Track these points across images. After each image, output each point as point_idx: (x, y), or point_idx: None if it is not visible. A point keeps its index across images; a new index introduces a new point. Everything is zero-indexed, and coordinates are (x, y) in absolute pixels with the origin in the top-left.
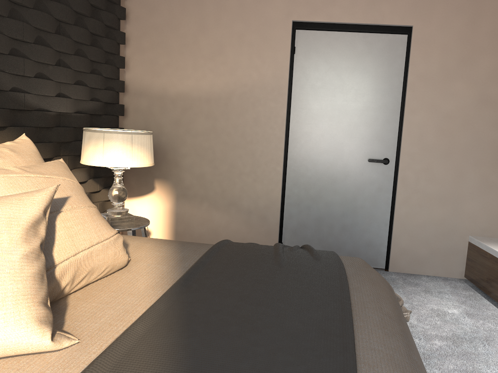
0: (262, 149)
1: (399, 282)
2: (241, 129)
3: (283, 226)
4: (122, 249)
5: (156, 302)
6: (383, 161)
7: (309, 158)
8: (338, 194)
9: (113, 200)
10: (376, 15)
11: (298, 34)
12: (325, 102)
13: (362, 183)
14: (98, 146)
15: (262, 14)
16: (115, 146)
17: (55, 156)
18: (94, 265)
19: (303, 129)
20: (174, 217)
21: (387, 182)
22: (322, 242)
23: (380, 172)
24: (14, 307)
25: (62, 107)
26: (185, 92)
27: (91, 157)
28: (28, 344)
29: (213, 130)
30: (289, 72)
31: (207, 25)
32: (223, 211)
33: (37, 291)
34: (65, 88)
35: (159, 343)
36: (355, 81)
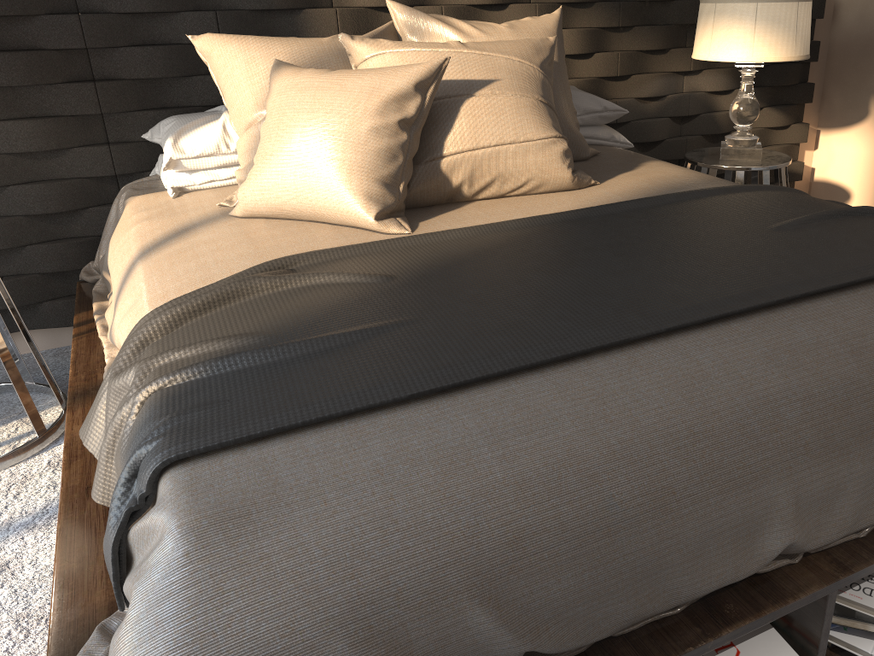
0: None
1: None
2: None
3: None
4: (558, 160)
5: (511, 220)
6: None
7: None
8: None
9: (732, 120)
10: None
11: None
12: None
13: None
14: (707, 27)
15: None
16: (728, 25)
17: (672, 47)
18: (504, 170)
19: None
20: None
21: None
22: None
23: None
24: (347, 176)
25: None
26: None
27: (698, 45)
28: (356, 216)
29: None
30: None
31: None
32: None
33: (377, 168)
34: None
35: (445, 250)
36: None
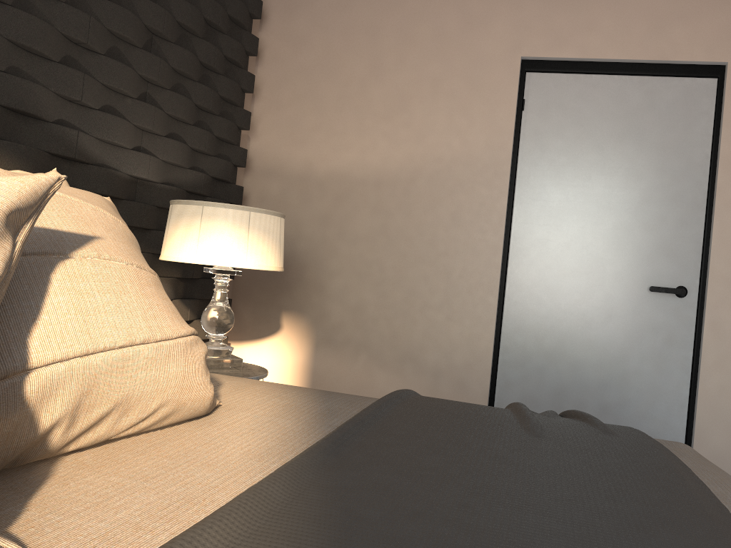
0: (463, 266)
1: None
2: (430, 231)
3: (495, 402)
4: (201, 370)
5: (264, 481)
6: (678, 291)
7: (543, 283)
8: (595, 349)
9: (208, 328)
10: (663, 47)
11: (530, 79)
12: (573, 189)
13: (637, 329)
14: (192, 229)
15: (472, 48)
16: (220, 229)
17: None
18: (132, 391)
19: (535, 234)
20: (310, 377)
21: (684, 330)
22: None
23: (671, 310)
24: None
25: (140, 168)
26: (341, 170)
27: (178, 246)
28: None
29: (383, 233)
30: (513, 140)
31: (383, 67)
32: (392, 369)
33: None
34: (150, 141)
35: None
36: (626, 154)
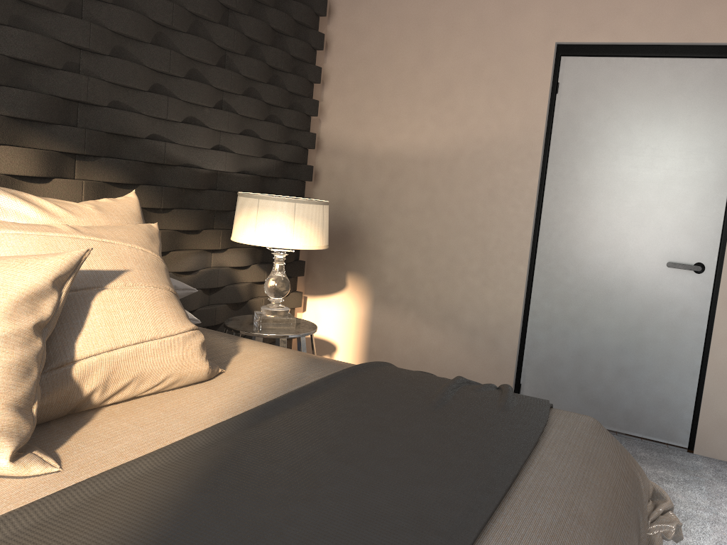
0: (498, 238)
1: (706, 474)
2: (469, 206)
3: (524, 358)
4: (197, 353)
5: (196, 433)
6: (694, 268)
7: (570, 255)
8: (614, 317)
9: (268, 293)
10: (693, 29)
11: (565, 63)
12: (600, 169)
13: (655, 301)
14: (251, 217)
15: (511, 35)
16: (272, 218)
17: (204, 228)
18: (144, 369)
19: (564, 210)
20: (369, 328)
21: (700, 304)
22: (583, 390)
23: (688, 285)
24: None
25: (218, 163)
26: (395, 149)
27: (241, 231)
28: None
29: (430, 206)
30: (547, 122)
31: (431, 55)
32: (436, 326)
33: (9, 389)
34: (227, 139)
35: (152, 492)
36: (653, 135)
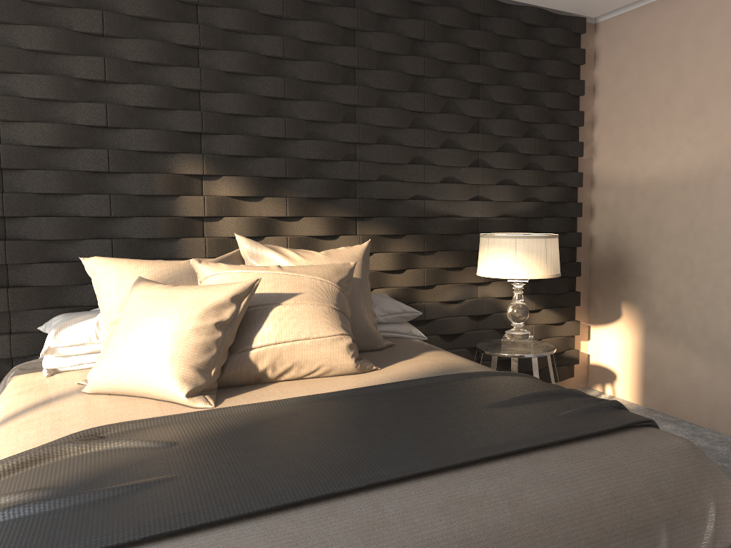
0: None
1: None
2: (730, 226)
3: None
4: (343, 351)
5: (291, 397)
6: None
7: None
8: None
9: (509, 319)
10: None
11: None
12: None
13: None
14: (484, 254)
15: None
16: (497, 253)
17: (466, 265)
18: (300, 358)
19: None
20: (643, 358)
21: None
22: None
23: None
24: (169, 363)
25: (475, 211)
26: (655, 176)
27: (479, 265)
28: (172, 394)
29: (691, 230)
30: None
31: (683, 75)
32: (705, 356)
33: (194, 357)
34: (485, 190)
35: (229, 421)
36: None
